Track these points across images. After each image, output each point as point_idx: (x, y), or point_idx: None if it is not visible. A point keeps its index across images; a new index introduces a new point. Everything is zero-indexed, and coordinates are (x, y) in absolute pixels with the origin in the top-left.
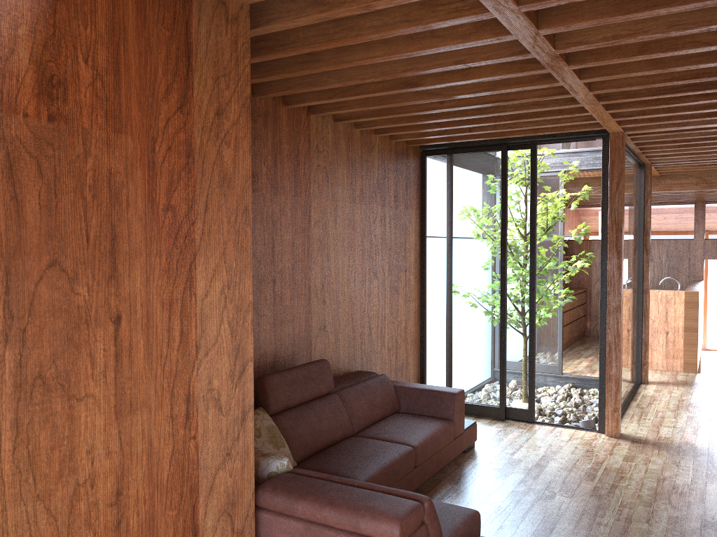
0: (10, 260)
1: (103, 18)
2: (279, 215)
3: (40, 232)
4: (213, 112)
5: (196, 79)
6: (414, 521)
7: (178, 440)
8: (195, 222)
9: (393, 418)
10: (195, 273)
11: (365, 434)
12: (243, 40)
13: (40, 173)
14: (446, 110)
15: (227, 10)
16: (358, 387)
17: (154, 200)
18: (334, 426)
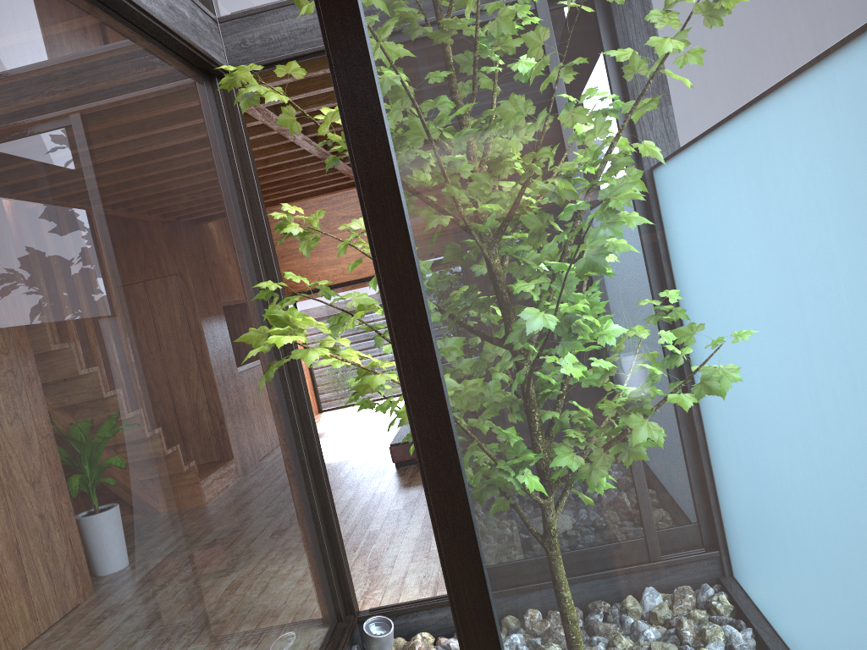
0: None
1: None
2: None
3: None
4: None
5: None
6: None
7: None
8: None
9: None
10: None
11: None
12: None
13: None
14: None
15: None
16: None
17: None
18: None
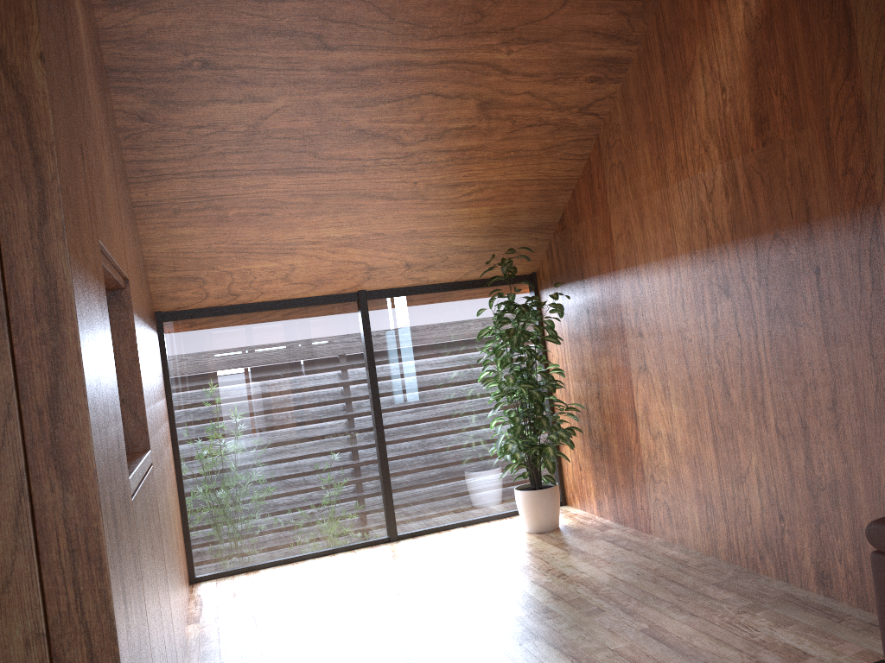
0: (755, 238)
1: (781, 54)
2: None
3: (766, 218)
4: (881, 55)
5: (859, 37)
6: None
7: (880, 378)
8: (874, 175)
9: None
10: (879, 223)
11: None
12: None
13: (762, 181)
14: None
15: None
16: None
17: (833, 169)
18: None
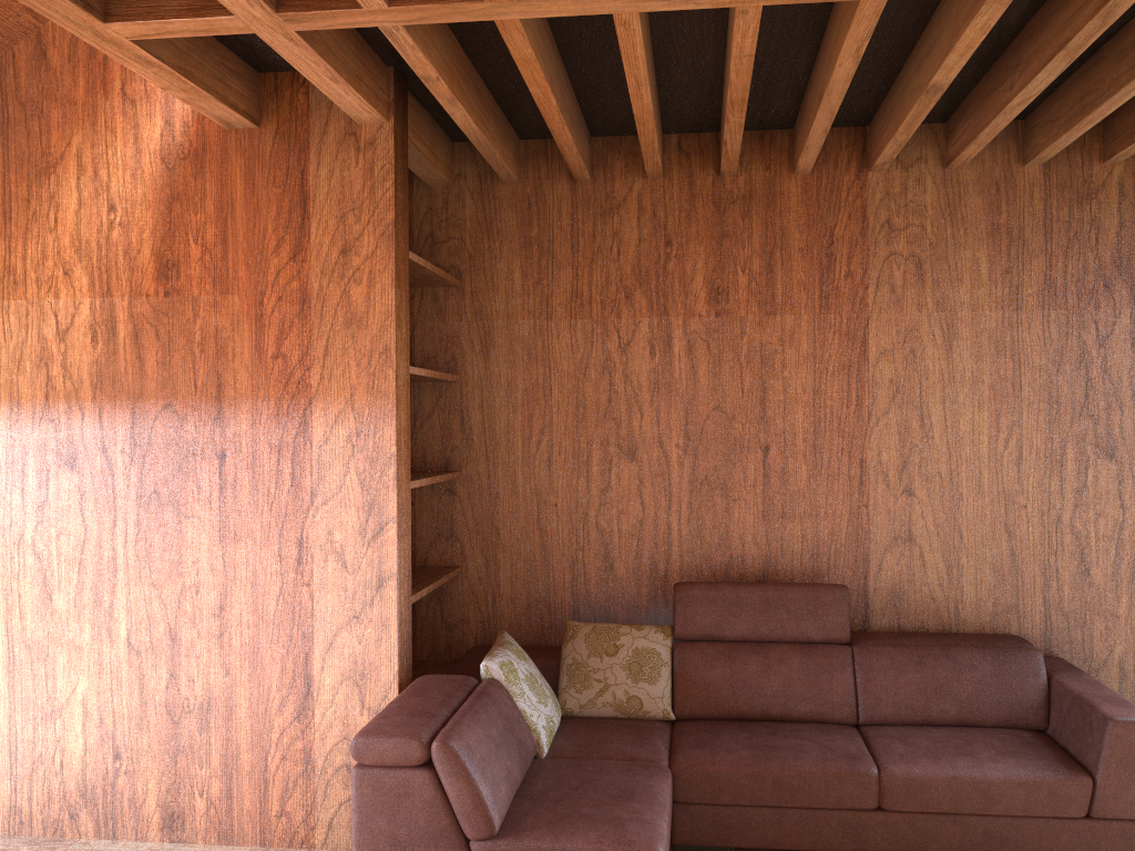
0: (135, 403)
1: (212, 201)
2: (778, 346)
3: (157, 382)
4: (337, 252)
5: (314, 224)
6: (387, 750)
7: (287, 581)
8: (312, 367)
9: (983, 731)
10: (310, 418)
11: (870, 730)
12: (382, 163)
13: (158, 337)
14: (1022, 98)
15: (358, 139)
16: (917, 650)
17: (262, 349)
18: (796, 693)
